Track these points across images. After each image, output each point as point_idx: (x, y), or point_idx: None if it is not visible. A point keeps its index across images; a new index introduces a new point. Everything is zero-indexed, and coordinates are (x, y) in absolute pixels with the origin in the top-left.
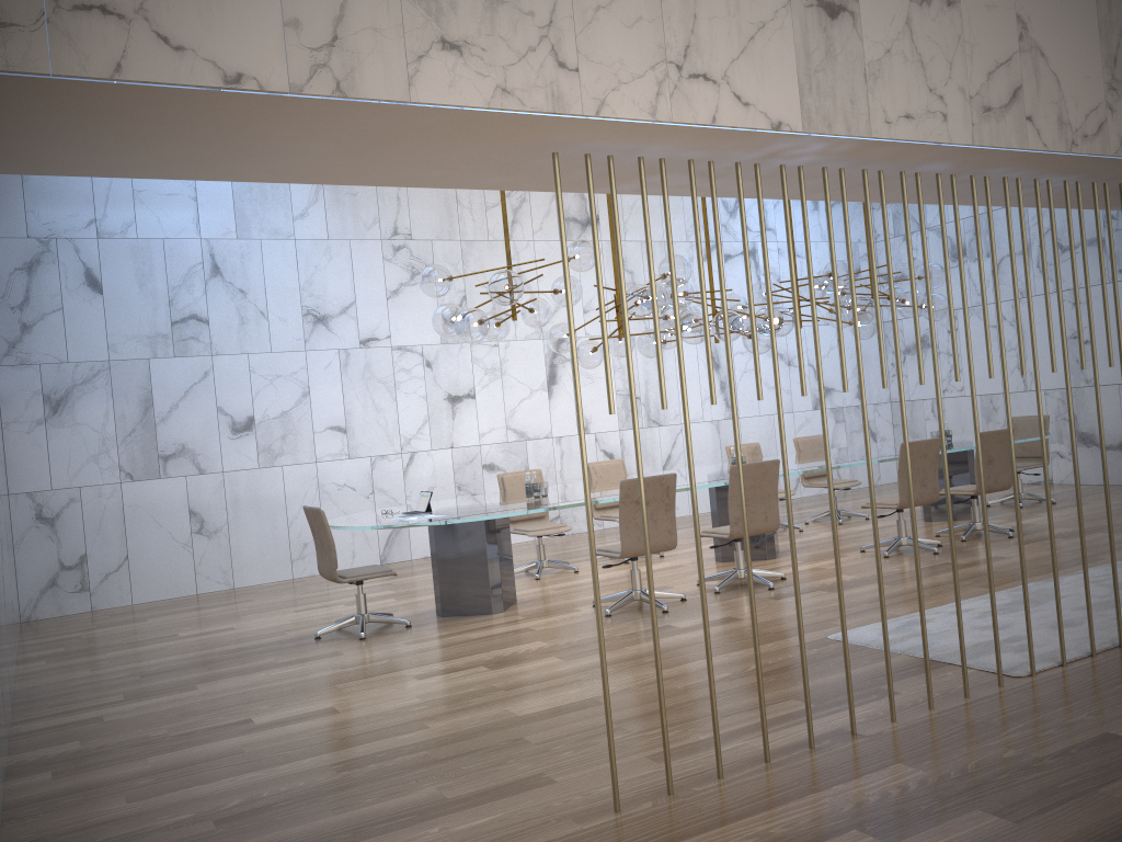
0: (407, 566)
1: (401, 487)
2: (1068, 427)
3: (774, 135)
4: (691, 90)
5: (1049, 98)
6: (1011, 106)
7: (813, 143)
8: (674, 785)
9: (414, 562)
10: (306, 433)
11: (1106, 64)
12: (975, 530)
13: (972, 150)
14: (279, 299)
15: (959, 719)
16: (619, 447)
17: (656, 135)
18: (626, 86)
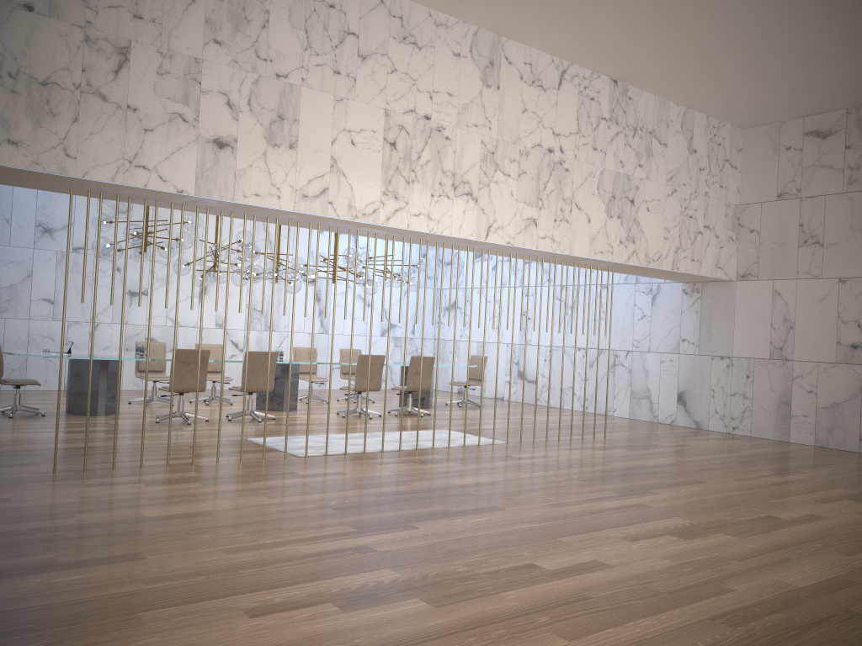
0: None
1: (86, 343)
2: (515, 367)
3: (182, 194)
4: (136, 172)
5: (344, 195)
6: (320, 196)
7: (207, 199)
8: (90, 469)
9: None
10: (25, 300)
11: (383, 183)
12: (407, 411)
13: (298, 213)
14: (21, 214)
15: (245, 464)
16: (243, 340)
17: (122, 187)
18: (100, 167)
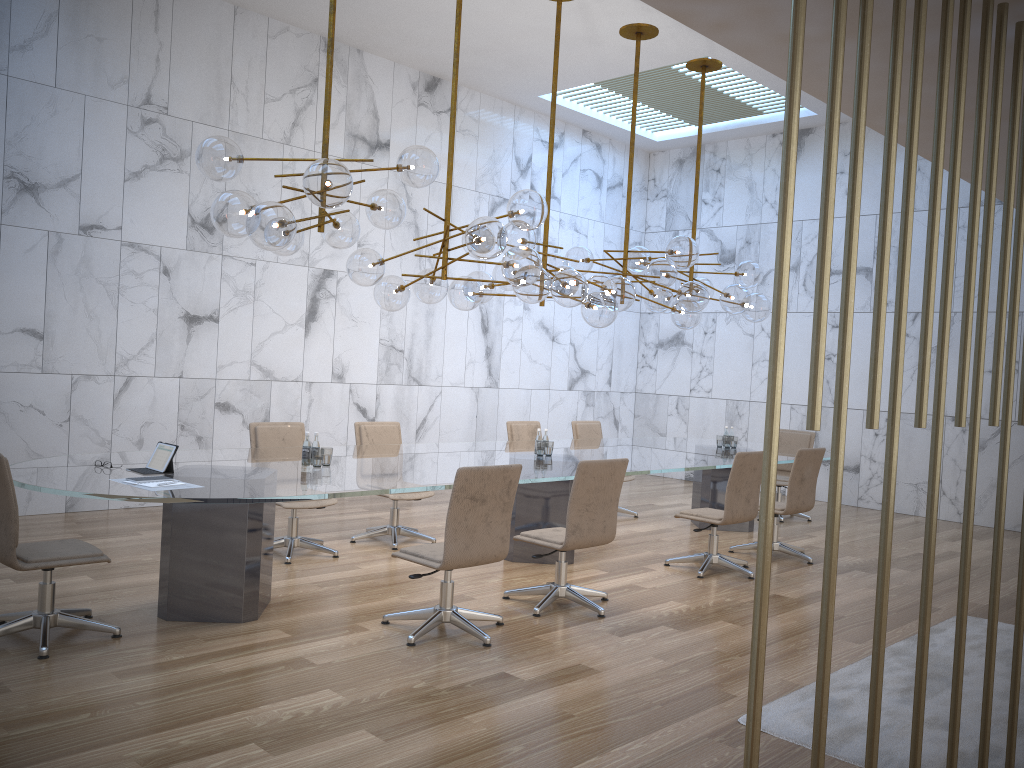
0: (102, 519)
1: (108, 417)
2: None
3: None
4: None
5: None
6: None
7: None
8: None
9: (112, 514)
10: None
11: None
12: (773, 550)
13: None
14: None
15: None
16: (374, 403)
17: None
18: None
